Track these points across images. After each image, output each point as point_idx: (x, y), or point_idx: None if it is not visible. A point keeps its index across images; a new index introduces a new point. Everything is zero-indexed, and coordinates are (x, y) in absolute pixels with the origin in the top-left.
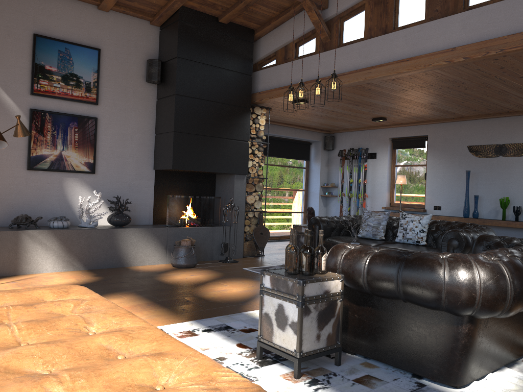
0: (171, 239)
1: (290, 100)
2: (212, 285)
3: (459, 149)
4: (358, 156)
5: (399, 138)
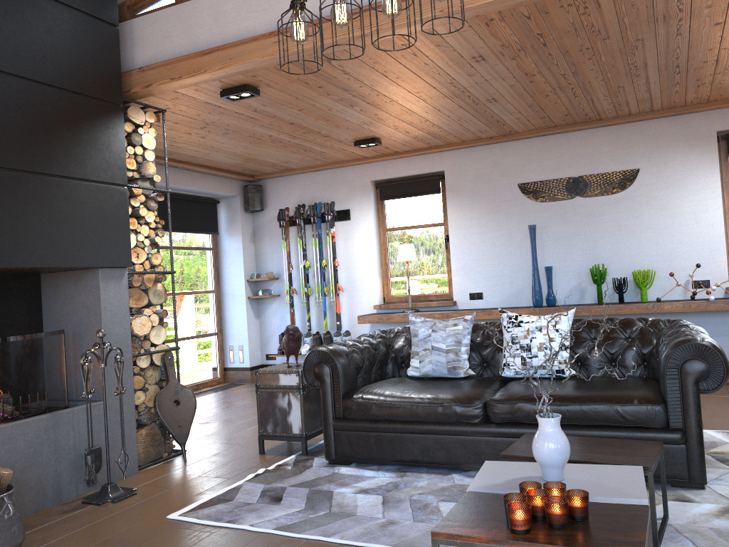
0: None
1: (302, 37)
2: None
3: (504, 190)
4: (316, 218)
5: (388, 181)
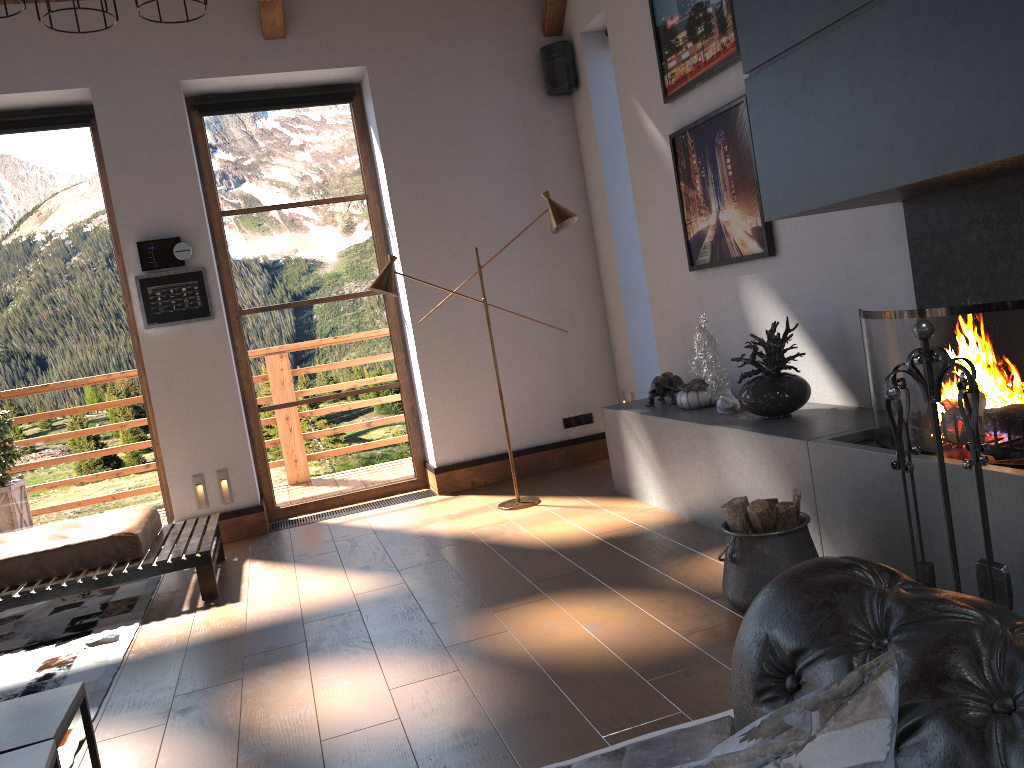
0: (824, 487)
1: None
2: (426, 662)
3: None
4: None
5: None
